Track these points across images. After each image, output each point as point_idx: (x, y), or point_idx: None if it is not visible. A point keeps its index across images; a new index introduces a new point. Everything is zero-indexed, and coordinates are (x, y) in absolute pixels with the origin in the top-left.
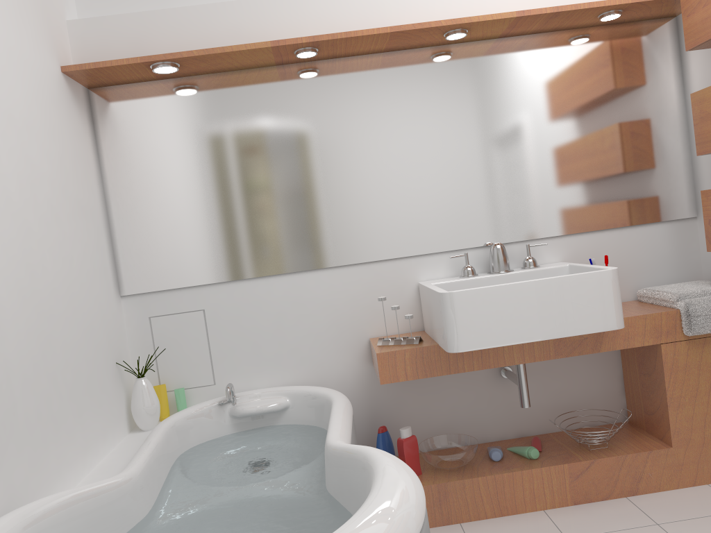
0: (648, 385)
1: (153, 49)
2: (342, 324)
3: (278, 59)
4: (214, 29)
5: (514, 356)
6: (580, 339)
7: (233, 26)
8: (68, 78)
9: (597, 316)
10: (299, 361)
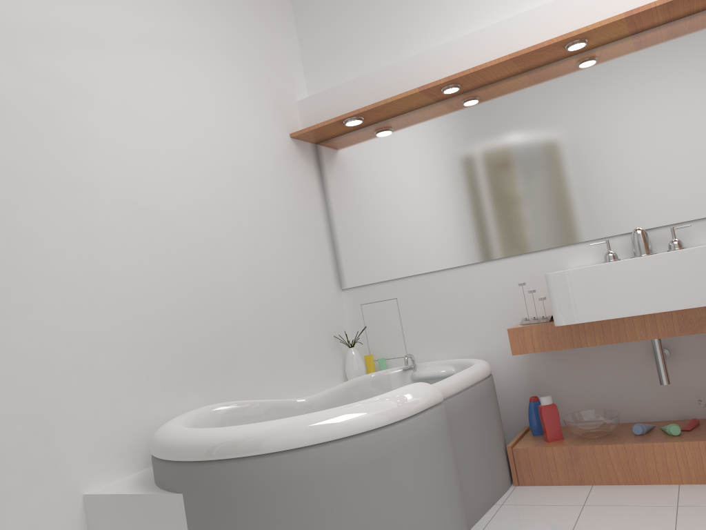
0: None
1: (347, 109)
2: (502, 308)
3: (433, 98)
4: (386, 86)
5: (636, 332)
6: None
7: (398, 80)
8: (296, 140)
9: (700, 291)
10: (469, 340)
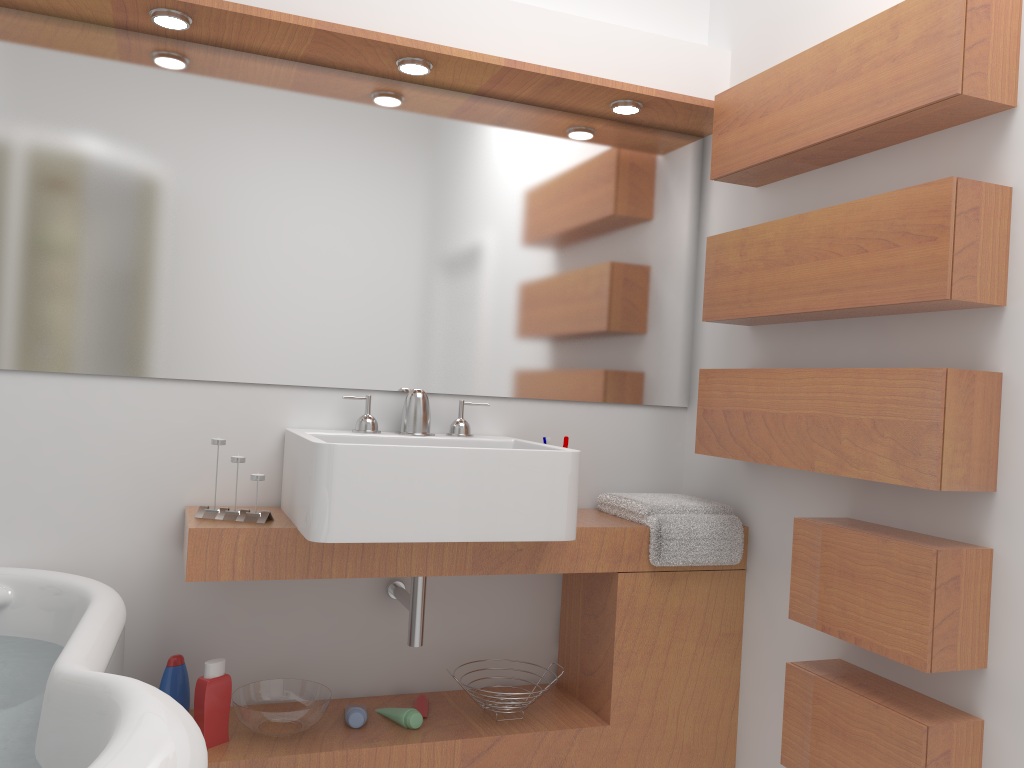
0: (591, 631)
1: None
2: (143, 475)
3: (119, 16)
4: None
5: (413, 563)
6: (512, 549)
7: None
8: None
9: (542, 517)
10: (49, 528)
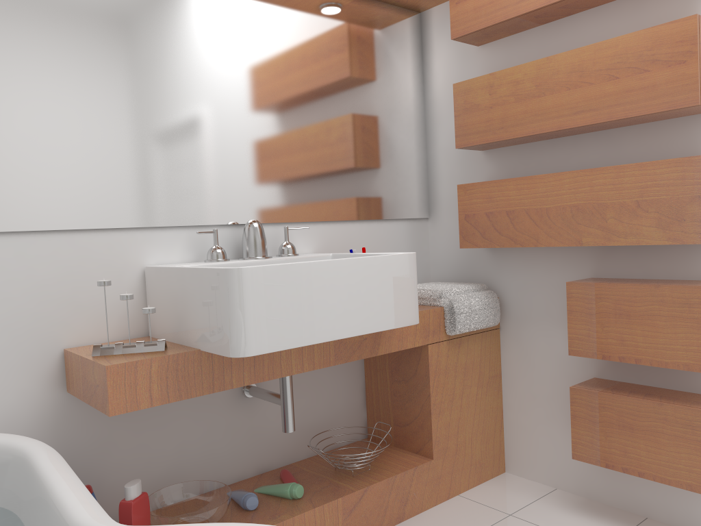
0: (403, 393)
1: None
2: (18, 326)
3: None
4: None
5: (293, 363)
6: (360, 339)
7: None
8: None
9: (399, 308)
10: None
